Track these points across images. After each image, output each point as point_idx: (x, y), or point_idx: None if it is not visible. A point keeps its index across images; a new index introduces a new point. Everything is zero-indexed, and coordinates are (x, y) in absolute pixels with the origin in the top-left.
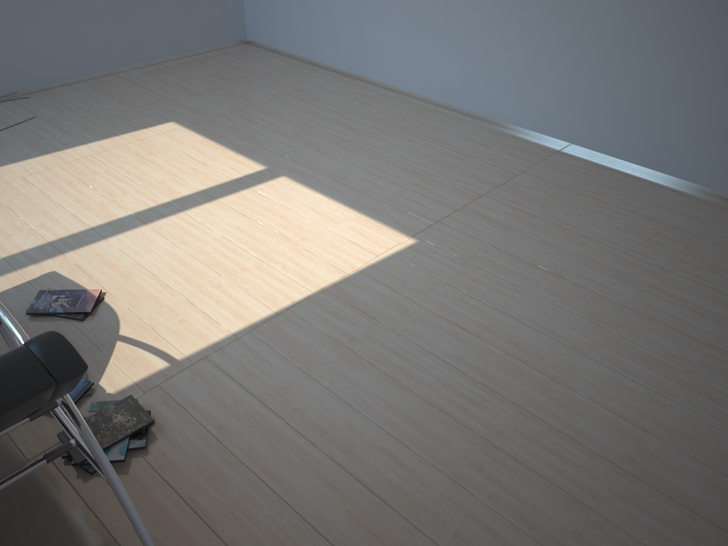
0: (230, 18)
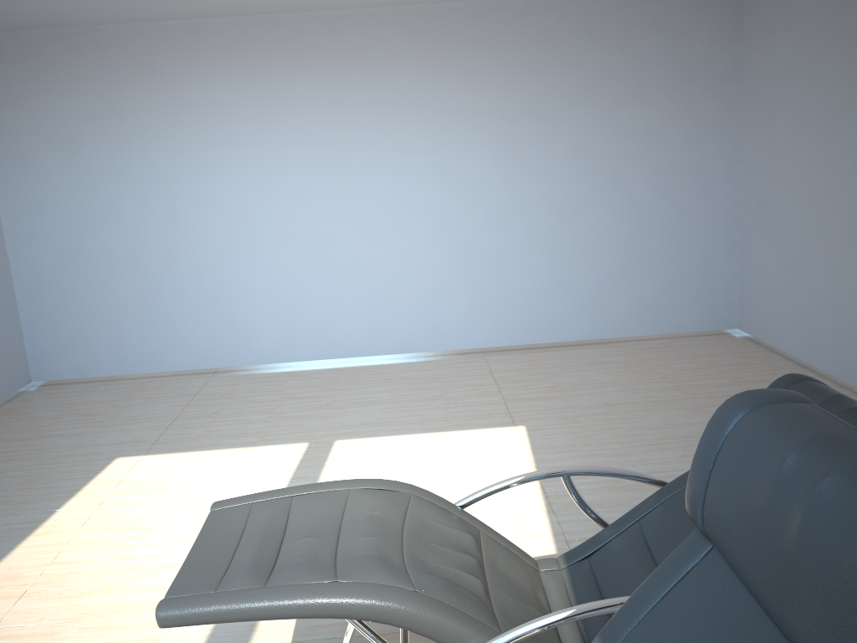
0: (15, 359)
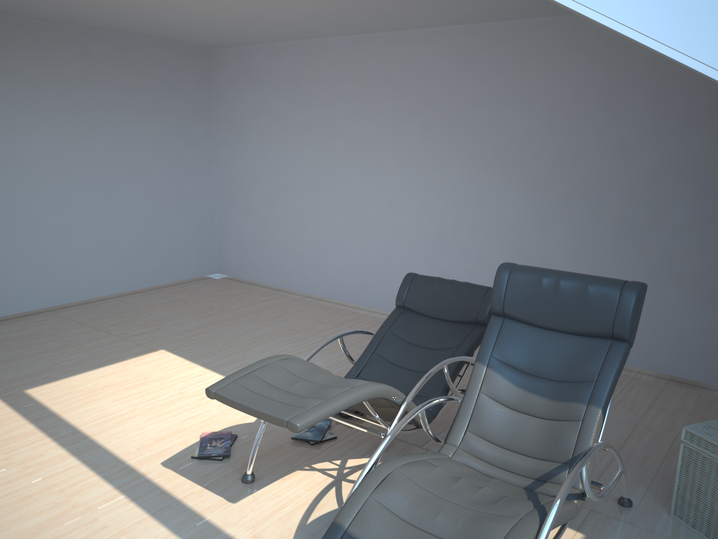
0: None
